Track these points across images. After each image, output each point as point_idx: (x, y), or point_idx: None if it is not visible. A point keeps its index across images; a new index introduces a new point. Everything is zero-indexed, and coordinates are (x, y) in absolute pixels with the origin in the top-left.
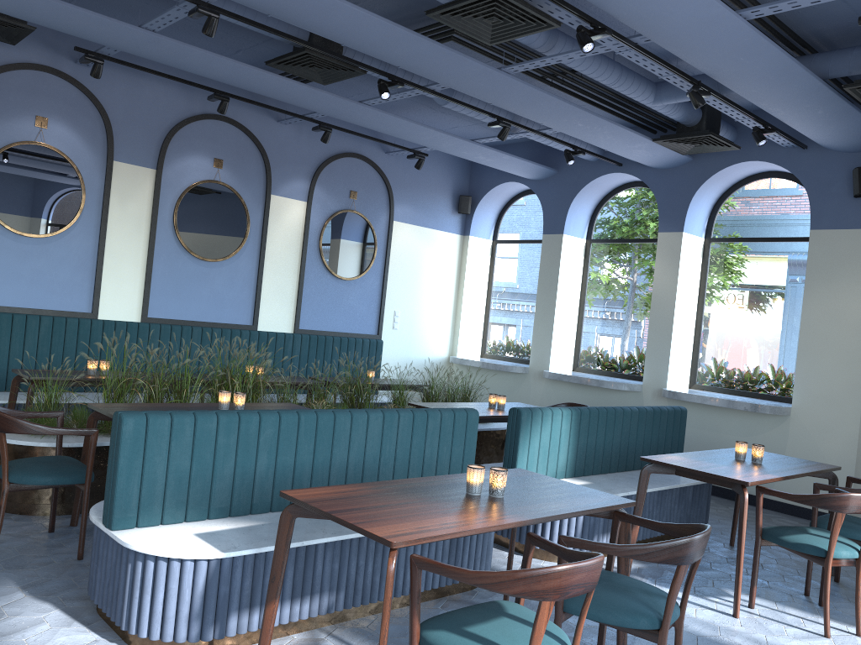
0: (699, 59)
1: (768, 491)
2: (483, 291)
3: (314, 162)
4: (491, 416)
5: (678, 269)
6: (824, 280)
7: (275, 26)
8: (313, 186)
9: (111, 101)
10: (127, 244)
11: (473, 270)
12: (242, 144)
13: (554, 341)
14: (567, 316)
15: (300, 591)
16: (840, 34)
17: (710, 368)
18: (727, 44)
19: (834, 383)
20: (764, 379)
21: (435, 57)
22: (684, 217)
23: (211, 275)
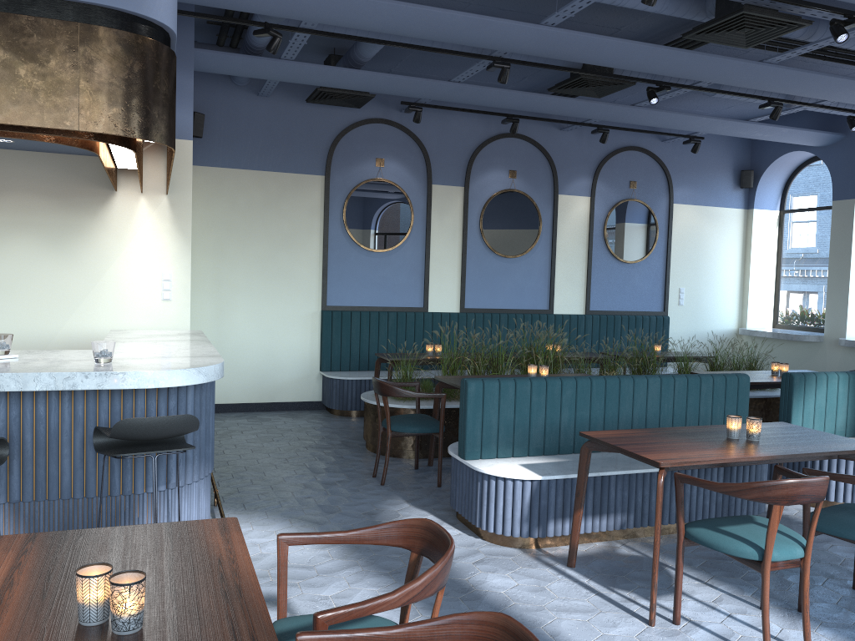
0: None
1: None
2: (771, 262)
3: (594, 160)
4: (771, 382)
5: None
6: None
7: (554, 60)
8: (595, 181)
9: (427, 137)
10: (445, 250)
11: (760, 242)
12: (531, 154)
13: (850, 308)
14: None
15: (599, 510)
16: None
17: None
18: None
19: None
20: None
21: (697, 64)
22: None
23: (512, 269)
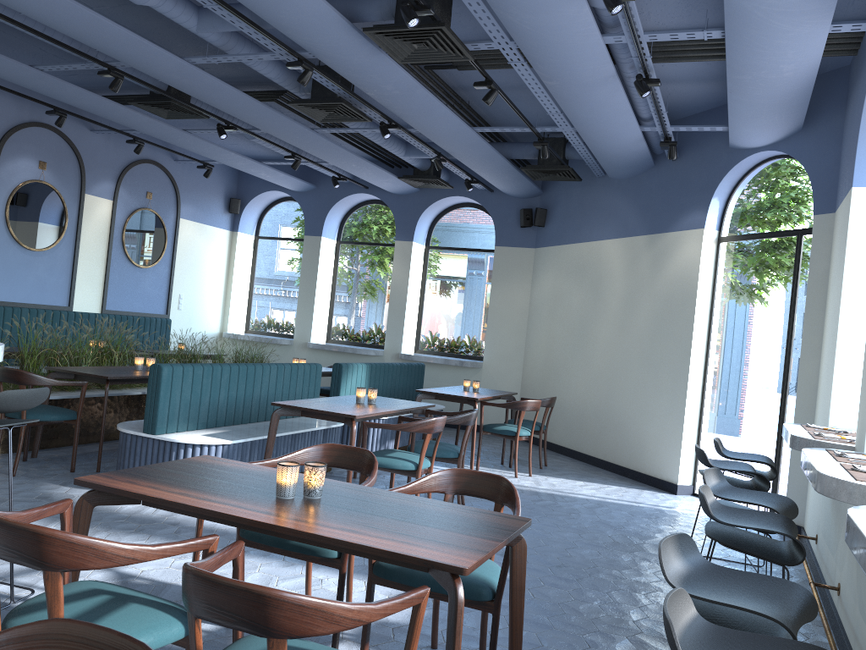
0: (446, 146)
1: (487, 403)
2: (247, 277)
3: (119, 166)
4: None
5: (410, 268)
6: (503, 279)
7: (146, 79)
8: (118, 187)
9: None
10: None
11: (240, 260)
12: (62, 149)
13: (314, 319)
14: (323, 300)
15: None
16: (518, 133)
17: (428, 338)
18: (464, 142)
19: (508, 346)
20: (464, 344)
21: (274, 120)
22: (413, 231)
23: (36, 263)
